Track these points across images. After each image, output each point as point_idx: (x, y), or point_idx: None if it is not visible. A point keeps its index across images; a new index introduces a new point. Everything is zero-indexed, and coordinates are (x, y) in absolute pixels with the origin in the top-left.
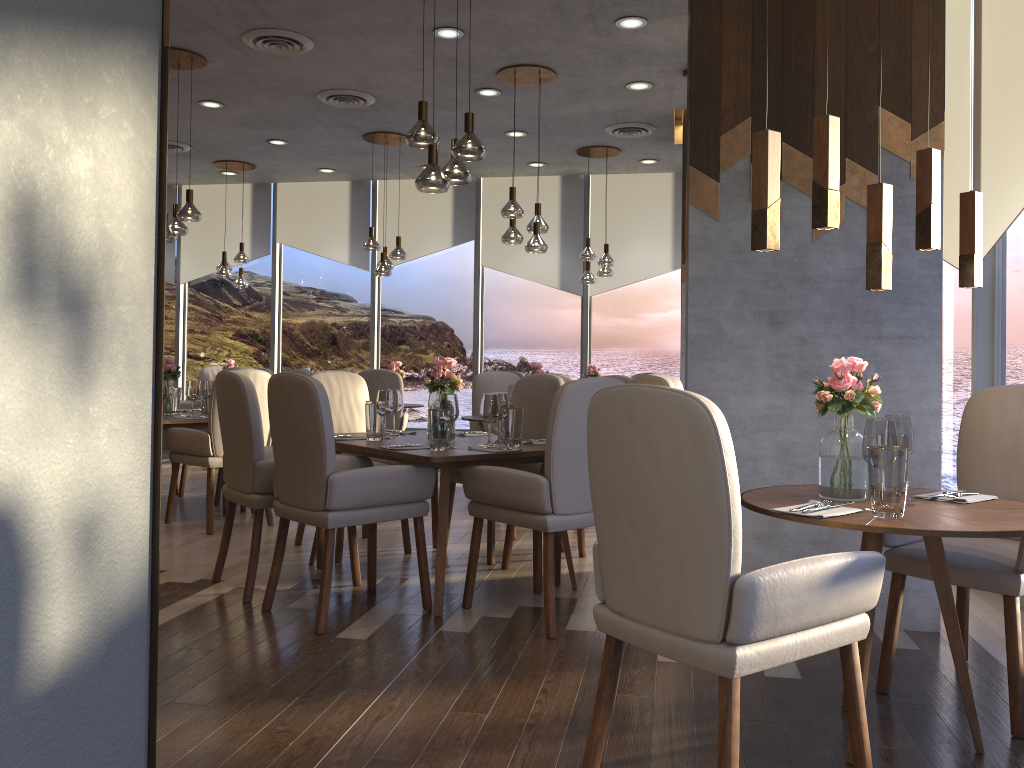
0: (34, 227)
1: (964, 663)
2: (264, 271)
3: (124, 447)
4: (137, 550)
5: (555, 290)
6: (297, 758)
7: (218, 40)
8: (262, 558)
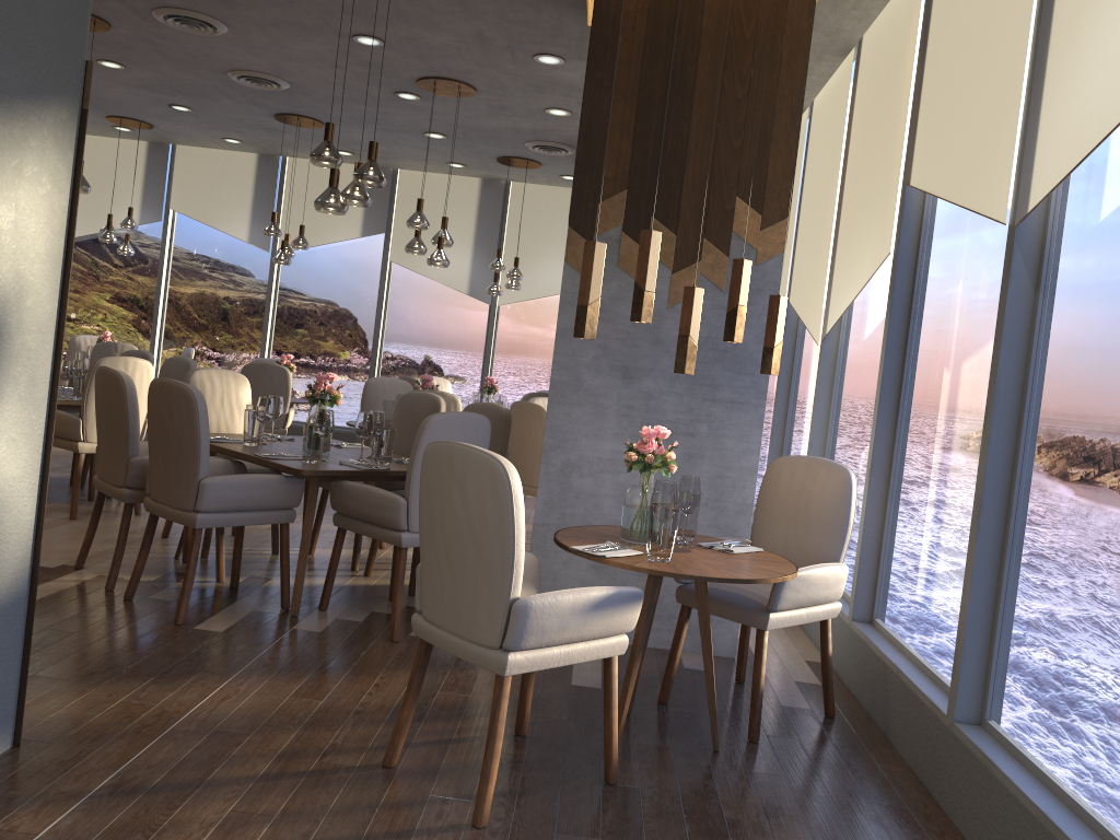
0: None
1: (712, 680)
2: (153, 238)
3: (19, 454)
4: (22, 541)
5: (463, 295)
6: (148, 726)
7: (126, 10)
8: (127, 548)
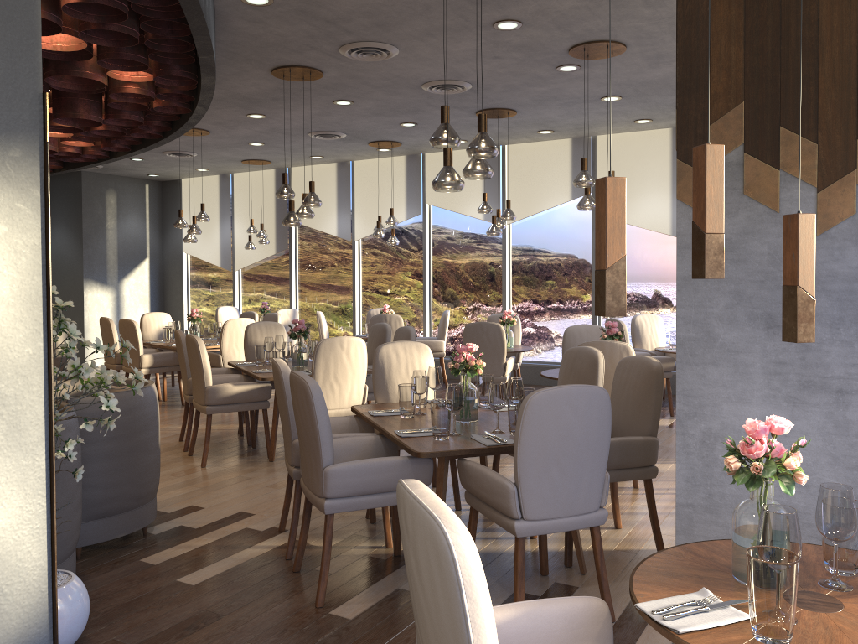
0: None
1: None
2: (417, 228)
3: (8, 503)
4: (31, 588)
5: (668, 236)
6: None
7: (322, 56)
8: None
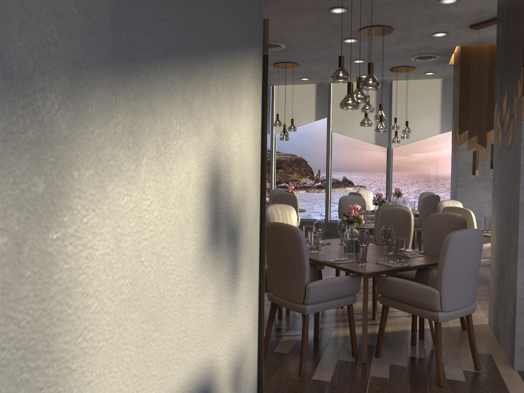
0: (218, 193)
1: None
2: None
3: (249, 315)
4: (253, 376)
5: (372, 144)
6: None
7: None
8: None
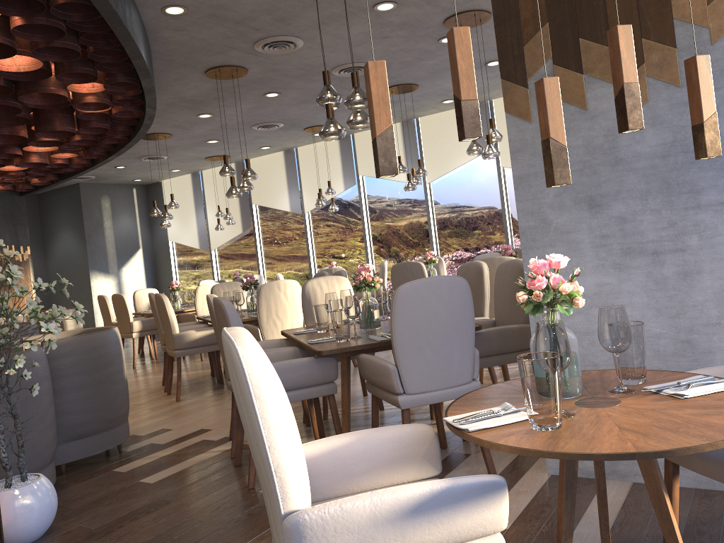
0: None
1: None
2: (354, 196)
3: None
4: None
5: None
6: None
7: (242, 54)
8: None
